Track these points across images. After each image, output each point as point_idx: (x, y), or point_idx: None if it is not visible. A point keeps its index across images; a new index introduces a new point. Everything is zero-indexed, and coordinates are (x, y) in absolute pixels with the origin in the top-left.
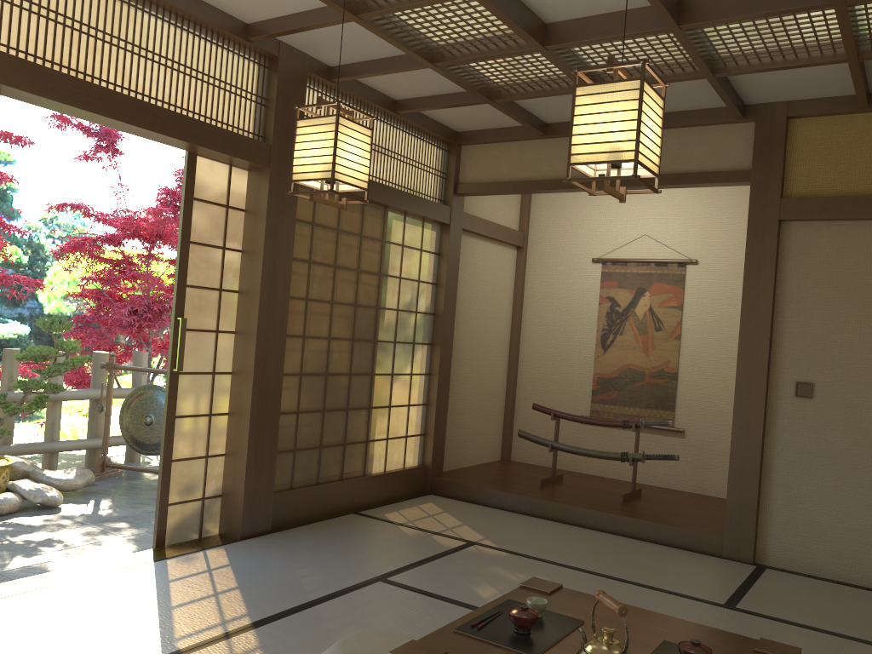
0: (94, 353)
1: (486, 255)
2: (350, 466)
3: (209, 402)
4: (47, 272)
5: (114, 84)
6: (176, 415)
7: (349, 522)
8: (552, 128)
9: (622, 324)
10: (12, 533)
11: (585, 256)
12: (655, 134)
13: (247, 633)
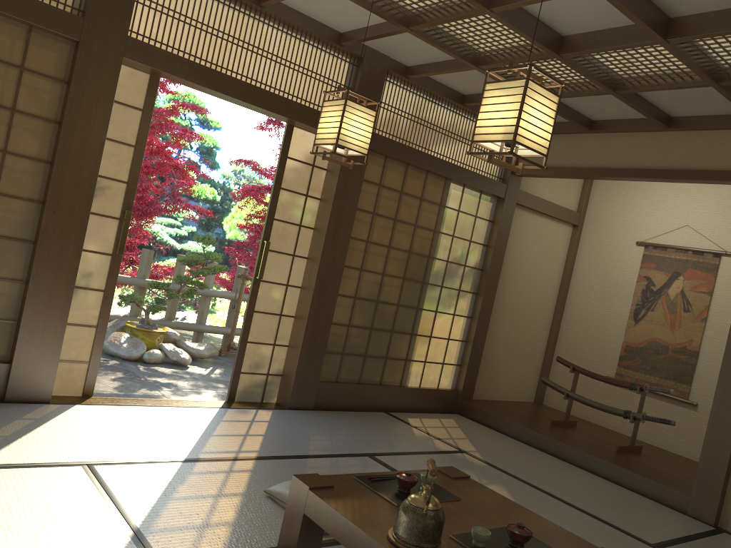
0: (237, 267)
1: (540, 228)
2: (389, 376)
3: (281, 305)
4: (231, 209)
5: (236, 73)
6: (255, 310)
7: (376, 417)
8: (596, 124)
9: (655, 302)
10: (149, 375)
11: (631, 239)
12: (544, 122)
13: (249, 461)
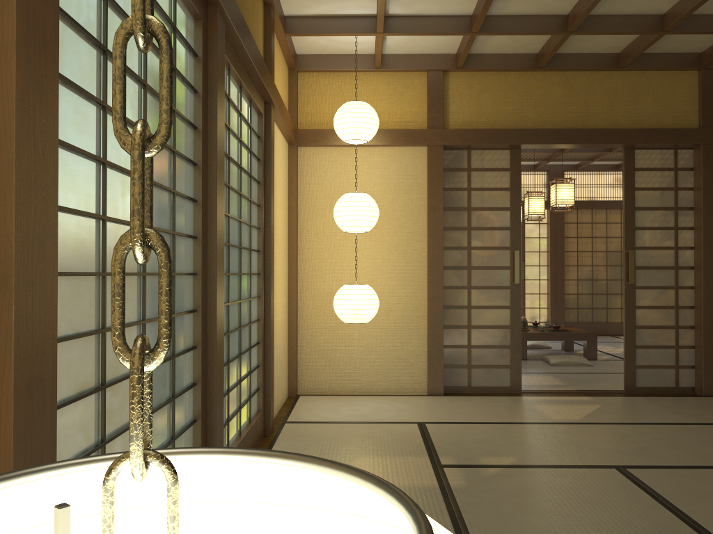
0: None
1: None
2: (611, 317)
3: (538, 289)
4: None
5: None
6: (525, 293)
7: (600, 336)
8: None
9: None
10: None
11: None
12: (540, 205)
13: None
